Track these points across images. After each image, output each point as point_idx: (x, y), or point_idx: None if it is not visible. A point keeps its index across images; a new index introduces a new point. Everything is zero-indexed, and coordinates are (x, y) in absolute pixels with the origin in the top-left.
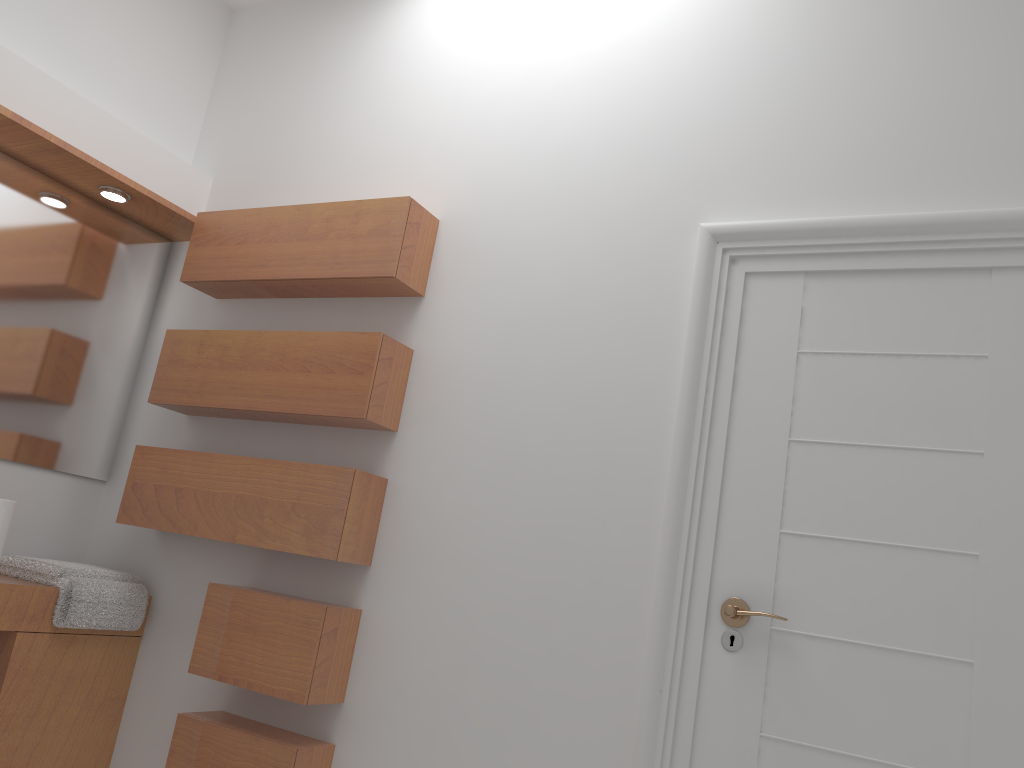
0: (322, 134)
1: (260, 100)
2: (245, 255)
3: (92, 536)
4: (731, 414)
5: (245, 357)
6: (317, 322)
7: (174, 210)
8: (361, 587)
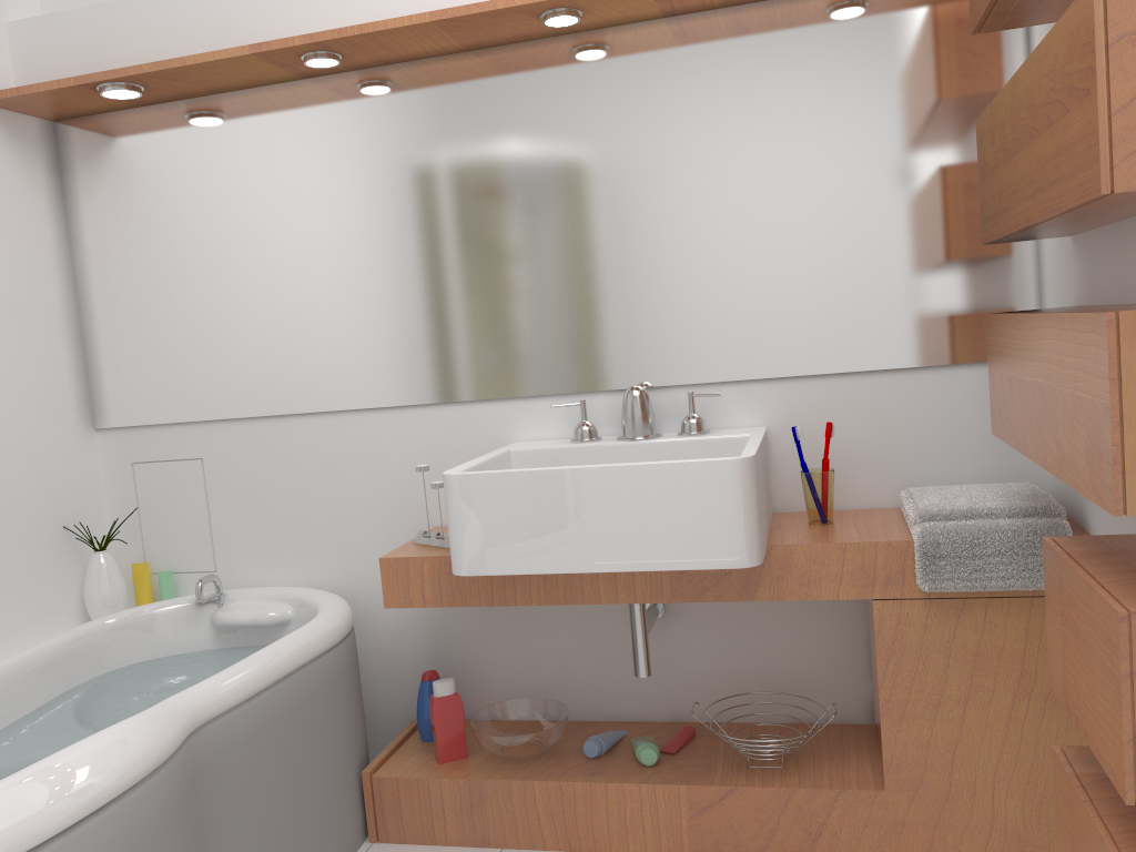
0: None
1: None
2: None
3: None
4: None
5: (1013, 131)
6: None
7: None
8: None
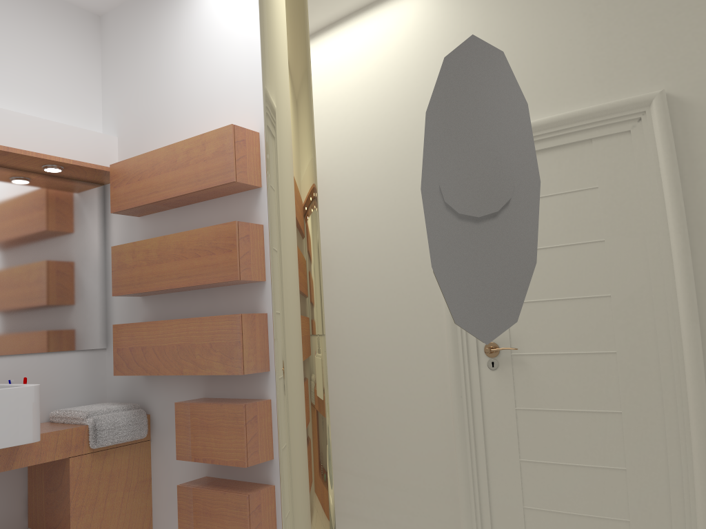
0: (174, 90)
1: (132, 75)
2: (144, 187)
3: (107, 384)
4: None
5: (160, 255)
6: (201, 219)
7: (94, 168)
8: (267, 385)
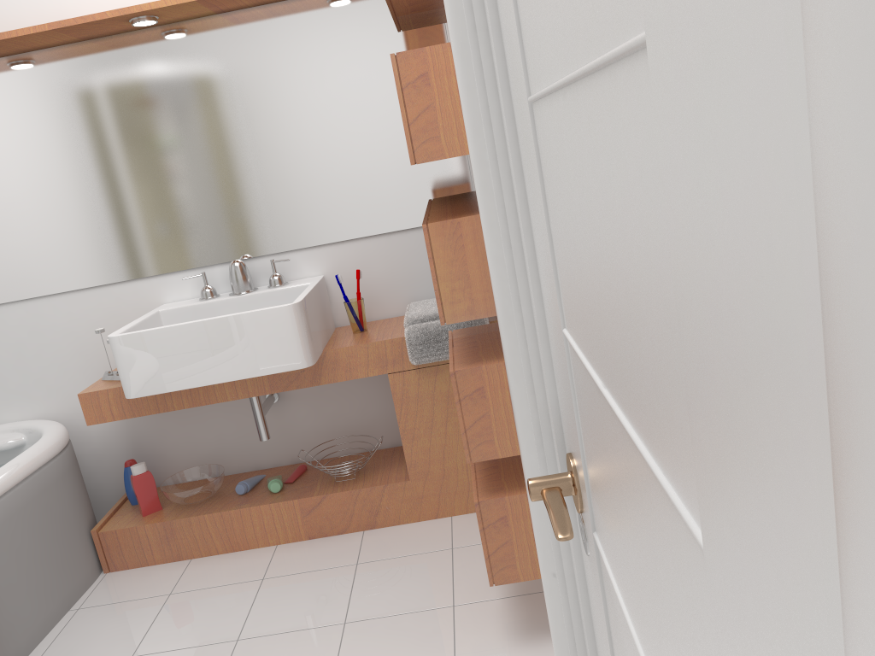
0: None
1: None
2: None
3: None
4: (505, 57)
5: None
6: None
7: None
8: None
